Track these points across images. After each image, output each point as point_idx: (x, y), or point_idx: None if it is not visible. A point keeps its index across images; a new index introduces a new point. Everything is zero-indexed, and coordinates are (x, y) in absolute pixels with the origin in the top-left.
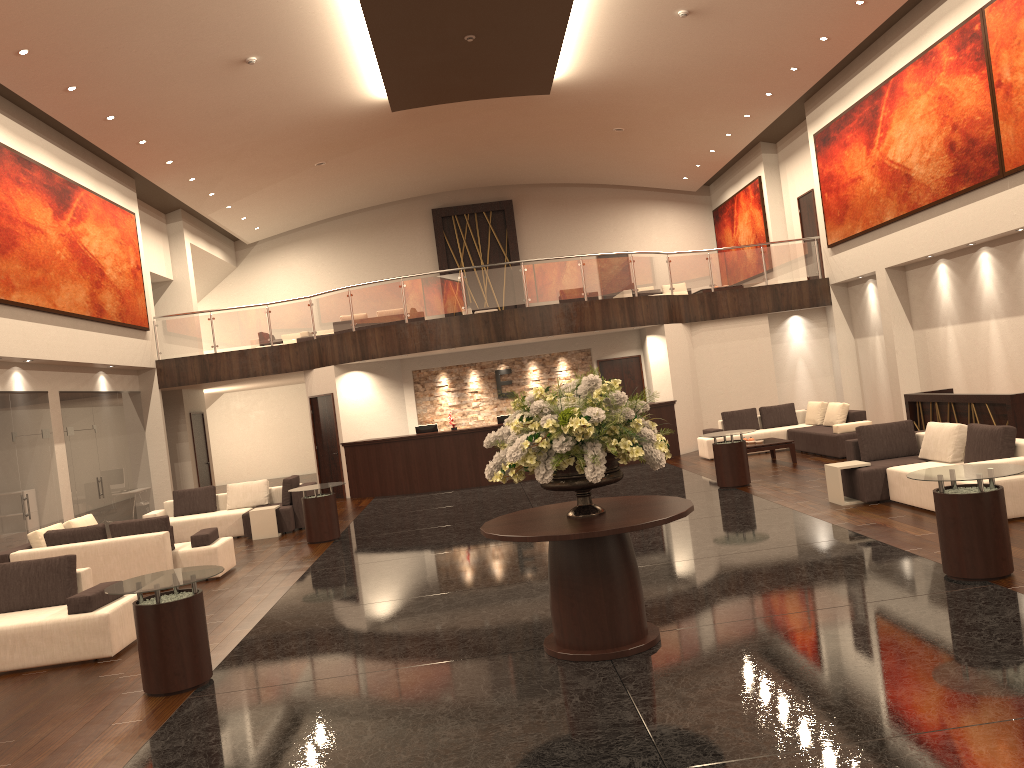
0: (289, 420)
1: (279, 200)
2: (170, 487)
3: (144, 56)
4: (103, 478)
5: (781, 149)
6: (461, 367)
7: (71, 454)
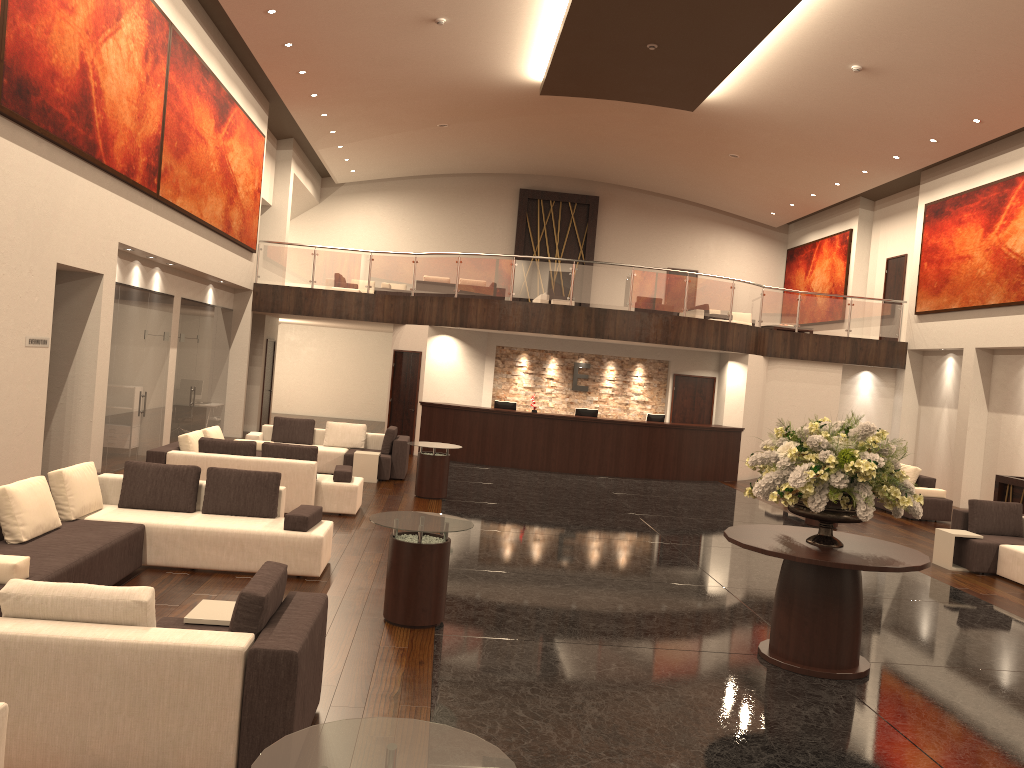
0: (339, 363)
1: (387, 150)
2: (242, 408)
3: None
4: (195, 388)
5: (879, 208)
6: (543, 352)
7: (179, 360)
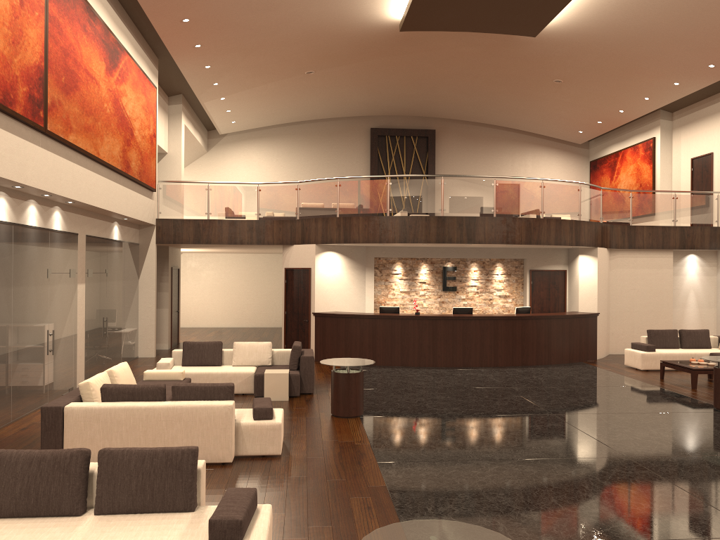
0: (233, 282)
1: (262, 100)
2: (154, 330)
3: None
4: (108, 318)
5: (678, 117)
6: (414, 260)
7: (88, 294)
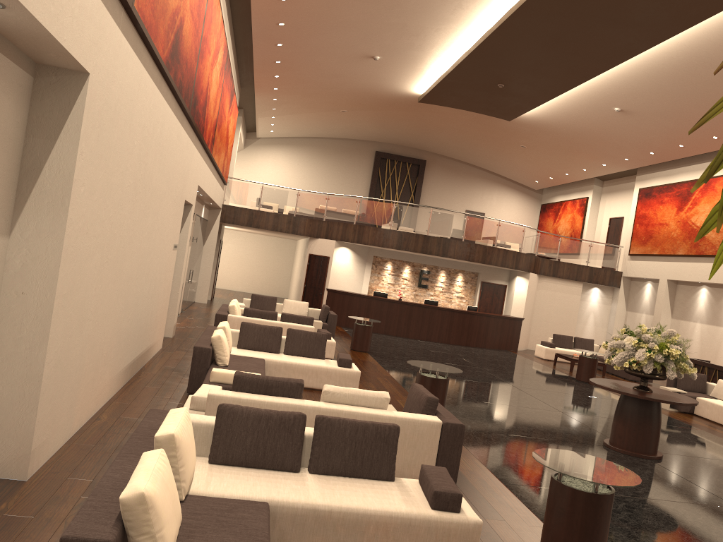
0: (248, 256)
1: (300, 121)
2: (209, 284)
3: (330, 41)
4: (192, 271)
5: (606, 186)
6: (401, 262)
7: (190, 253)
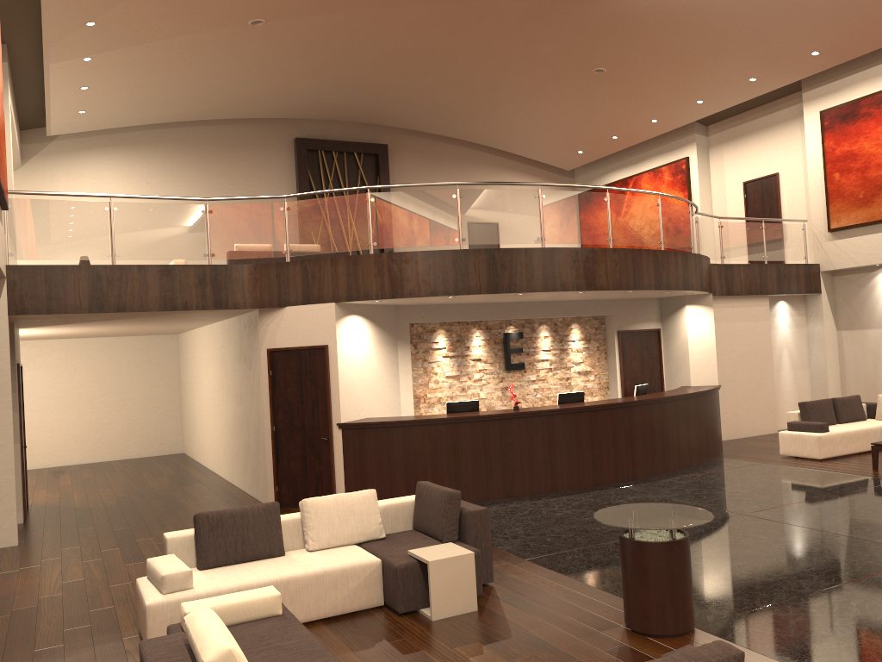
0: (82, 386)
1: (151, 71)
2: (14, 491)
3: None
4: None
5: (717, 132)
6: (463, 325)
7: None
